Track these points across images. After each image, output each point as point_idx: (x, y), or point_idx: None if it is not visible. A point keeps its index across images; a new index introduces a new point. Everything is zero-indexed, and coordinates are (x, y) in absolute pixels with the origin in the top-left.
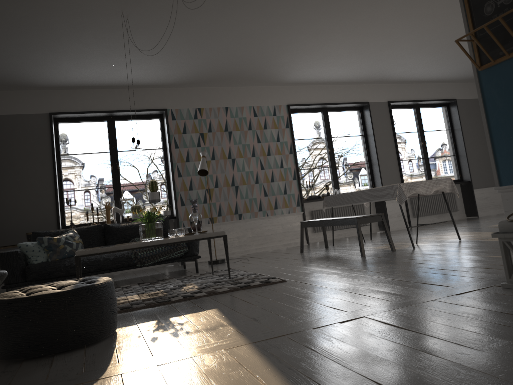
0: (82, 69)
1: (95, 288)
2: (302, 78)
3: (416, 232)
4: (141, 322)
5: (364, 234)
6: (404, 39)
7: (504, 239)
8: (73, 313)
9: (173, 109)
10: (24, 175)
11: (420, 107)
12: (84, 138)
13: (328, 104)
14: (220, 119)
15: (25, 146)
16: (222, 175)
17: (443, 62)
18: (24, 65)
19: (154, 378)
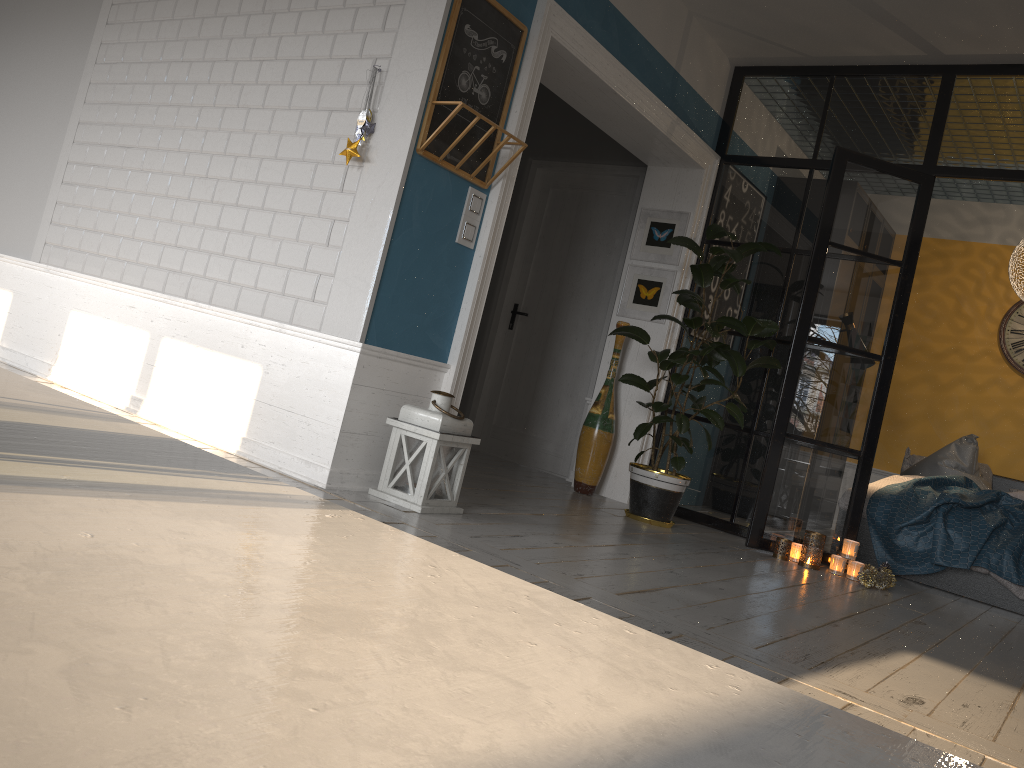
0: None
1: None
2: None
3: None
4: None
5: None
6: None
7: (443, 443)
8: None
9: None
10: None
11: None
12: None
13: None
14: None
15: None
16: None
17: None
18: None
19: (1015, 735)
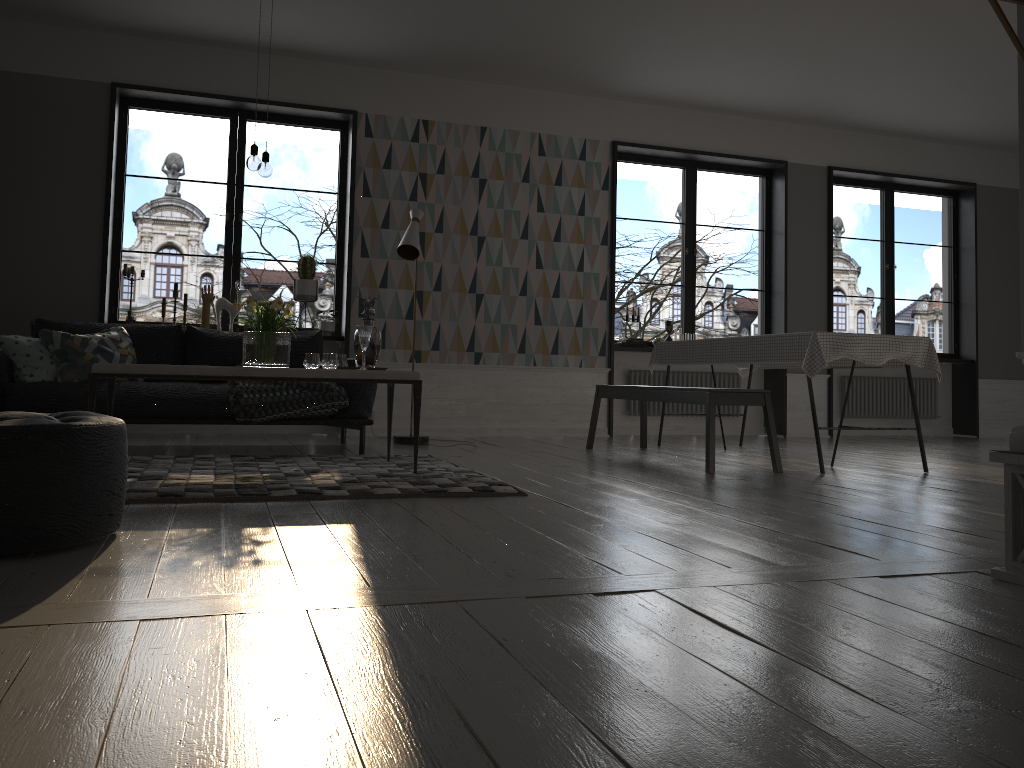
0: None
1: (71, 433)
2: (653, 88)
3: (839, 447)
4: (179, 527)
5: (732, 436)
6: (883, 28)
7: (1017, 469)
8: (8, 477)
9: (371, 113)
10: (45, 204)
11: (895, 190)
12: (215, 168)
13: (700, 153)
14: (466, 149)
15: (53, 145)
16: (453, 268)
17: (960, 97)
18: None
19: (109, 647)
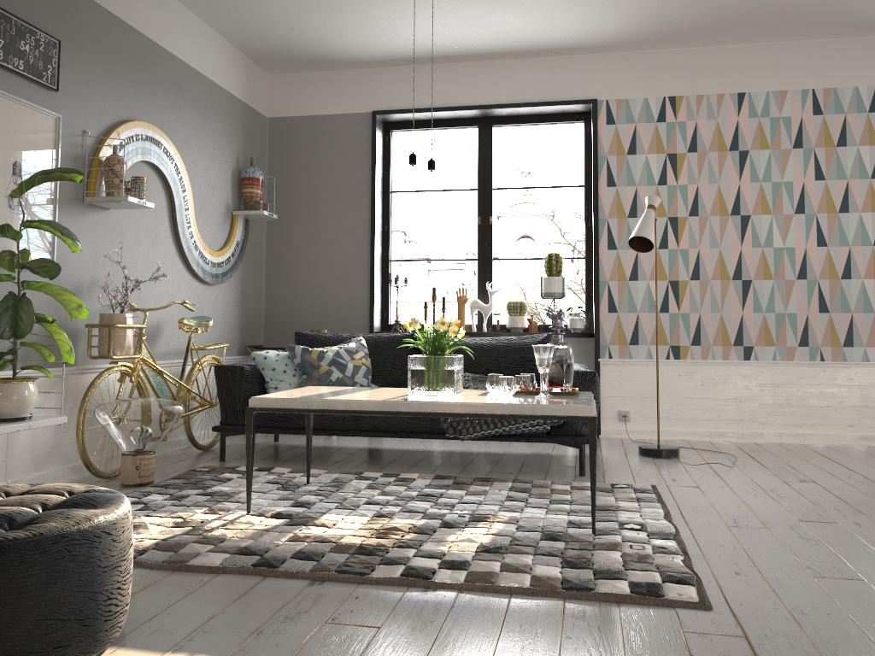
0: (410, 19)
1: None
2: None
3: None
4: (185, 646)
5: None
6: None
7: None
8: None
9: (612, 99)
10: (325, 226)
11: None
12: (558, 168)
13: None
14: (721, 121)
15: (330, 173)
16: (713, 253)
17: None
18: (306, 18)
19: None
